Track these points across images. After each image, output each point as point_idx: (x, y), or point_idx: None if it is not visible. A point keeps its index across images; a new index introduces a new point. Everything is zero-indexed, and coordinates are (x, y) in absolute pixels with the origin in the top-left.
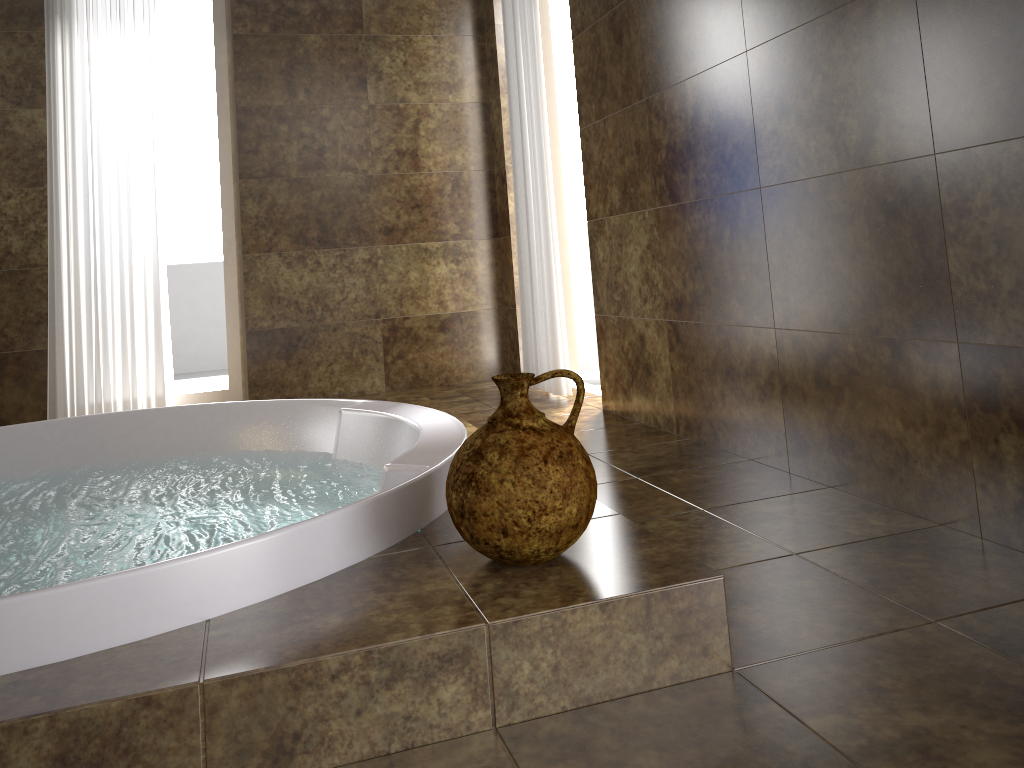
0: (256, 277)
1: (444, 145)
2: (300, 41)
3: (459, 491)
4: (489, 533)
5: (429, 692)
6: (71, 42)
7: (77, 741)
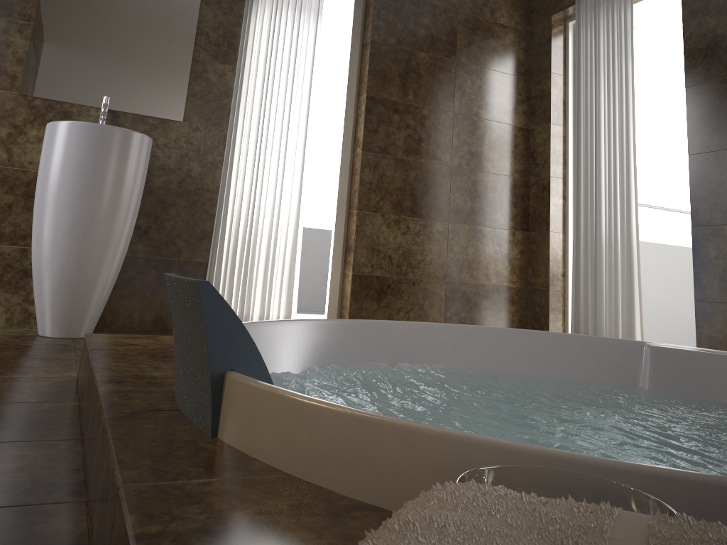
0: (364, 231)
1: (499, 154)
2: (414, 55)
3: None
4: None
5: None
6: (263, 19)
7: None
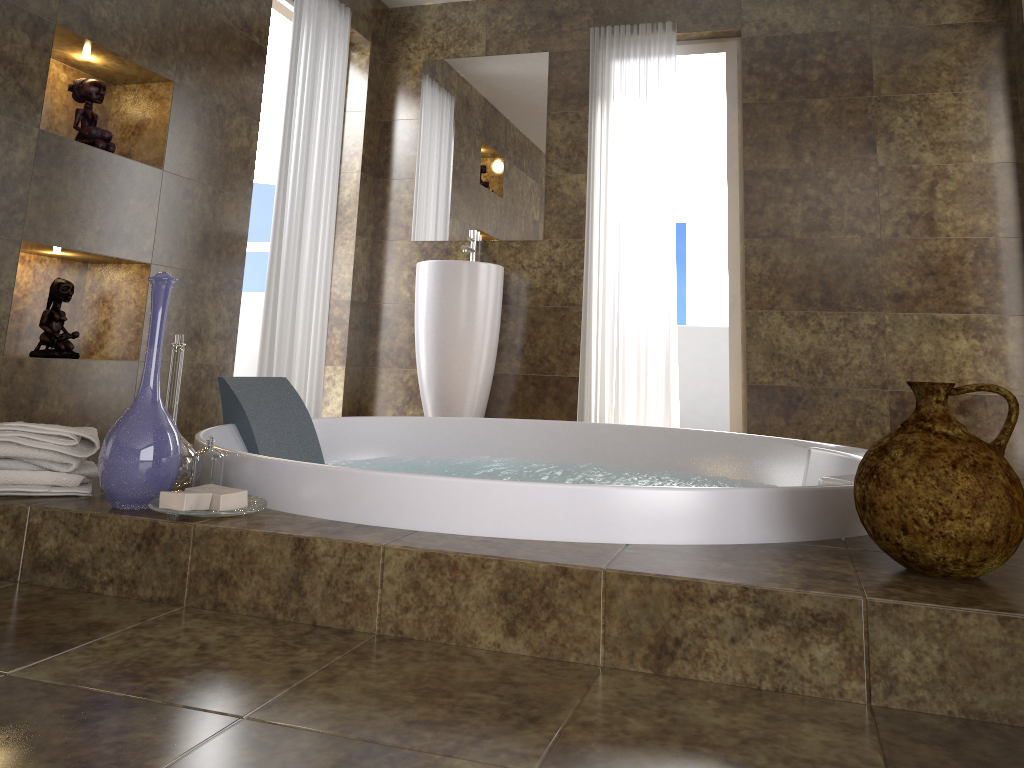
0: (757, 333)
1: (965, 209)
2: (806, 106)
3: (861, 483)
4: (888, 528)
5: (801, 645)
6: (607, 117)
7: (514, 585)
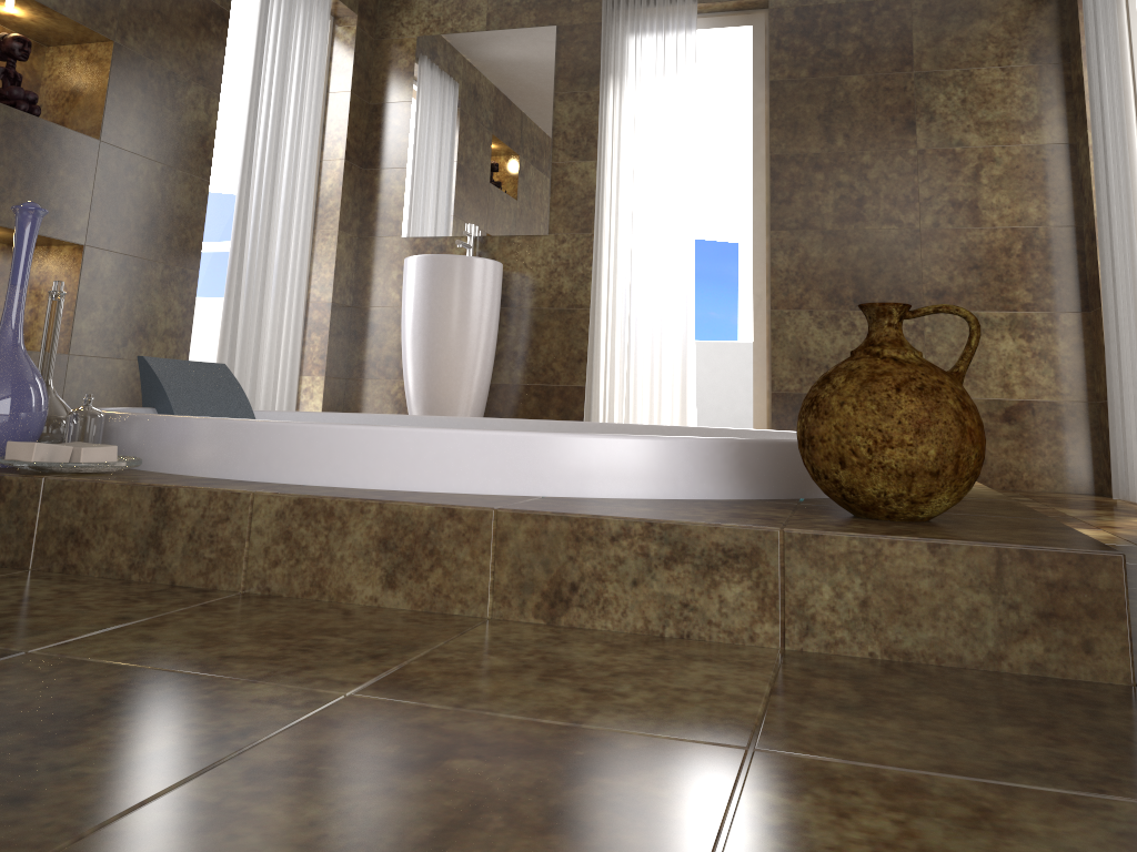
0: (784, 335)
1: (1012, 195)
2: (840, 83)
3: (802, 417)
4: (826, 463)
5: (710, 585)
6: (620, 98)
7: (396, 531)
